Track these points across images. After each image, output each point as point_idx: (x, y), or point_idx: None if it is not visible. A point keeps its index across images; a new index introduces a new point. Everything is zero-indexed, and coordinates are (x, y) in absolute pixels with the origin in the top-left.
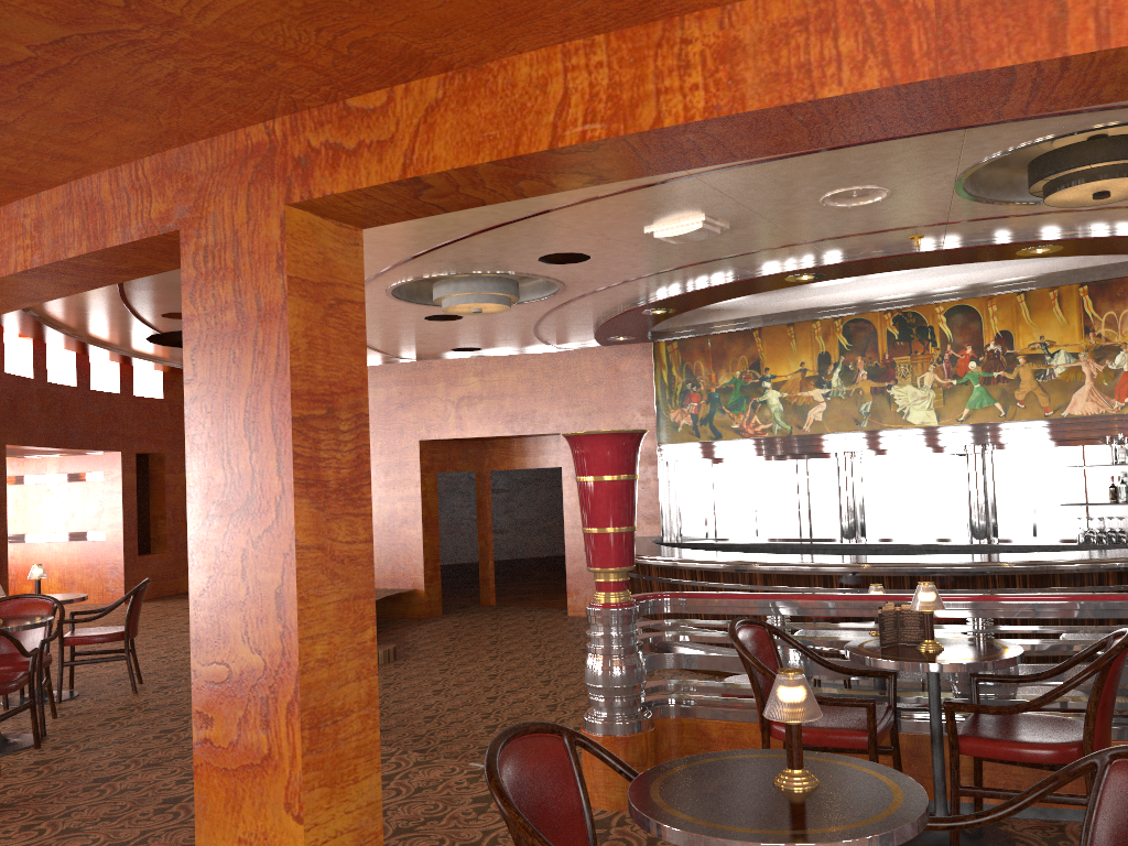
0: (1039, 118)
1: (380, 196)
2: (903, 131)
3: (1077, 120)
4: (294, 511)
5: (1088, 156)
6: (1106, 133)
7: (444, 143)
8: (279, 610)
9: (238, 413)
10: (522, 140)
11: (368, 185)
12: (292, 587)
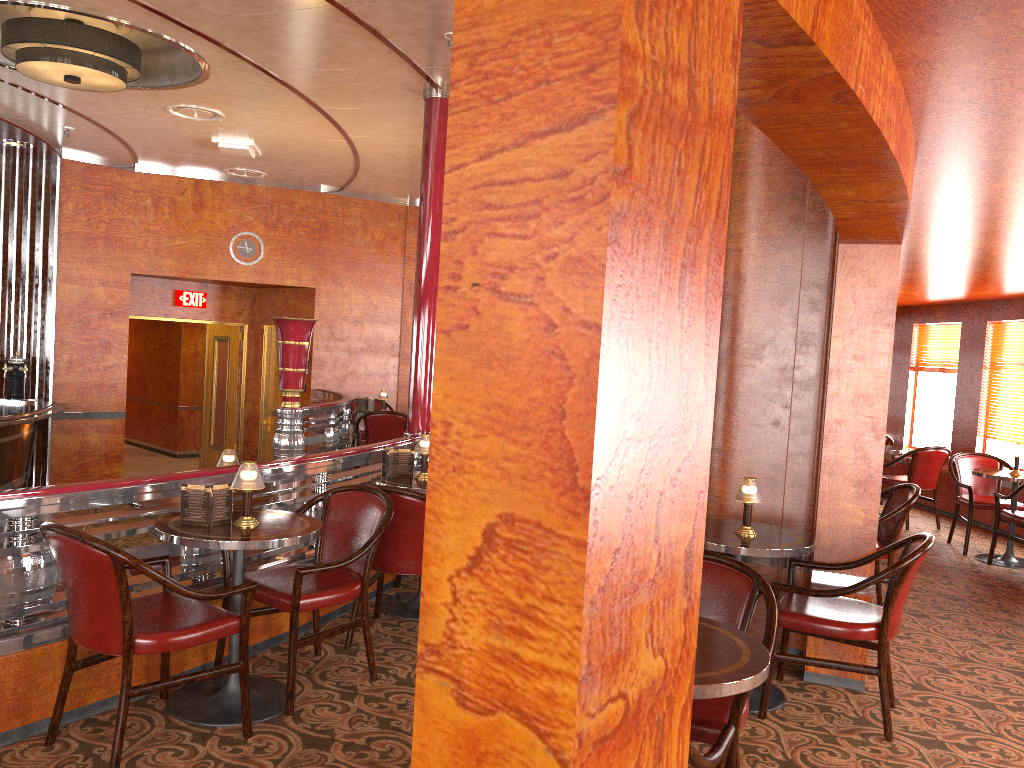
0: (134, 2)
1: (749, 23)
2: (800, 162)
3: (145, 18)
4: (711, 429)
5: (98, 44)
6: (85, 23)
7: (828, 26)
8: (686, 578)
9: (675, 266)
10: (848, 69)
11: (795, 19)
12: (700, 540)
